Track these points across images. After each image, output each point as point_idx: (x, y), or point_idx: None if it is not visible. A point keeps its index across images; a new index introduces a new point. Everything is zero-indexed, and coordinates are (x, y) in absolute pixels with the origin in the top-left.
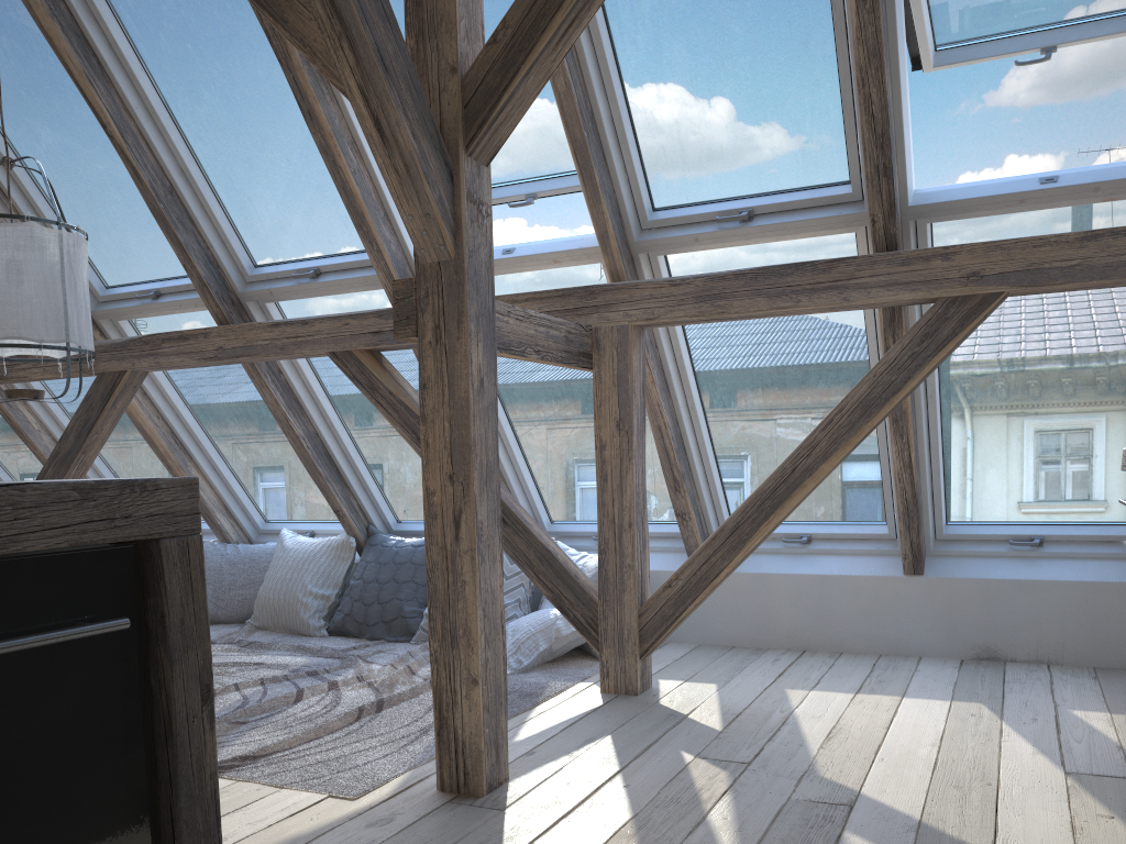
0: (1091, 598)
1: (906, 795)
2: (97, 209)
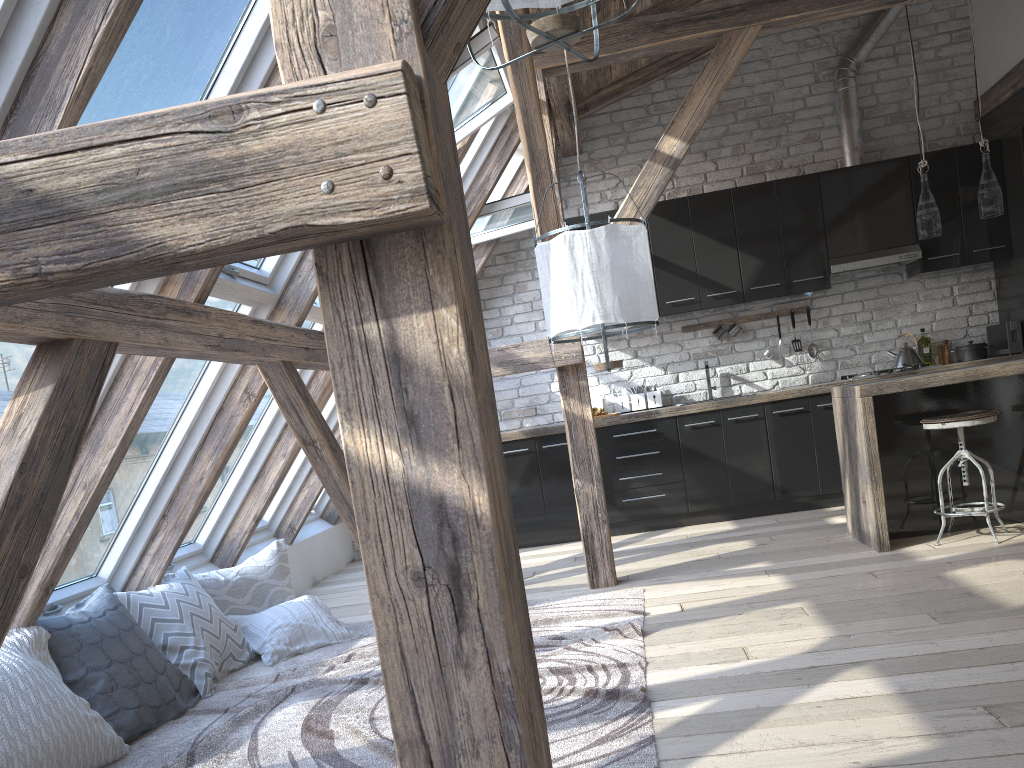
0: (325, 539)
1: (558, 556)
2: (116, 70)
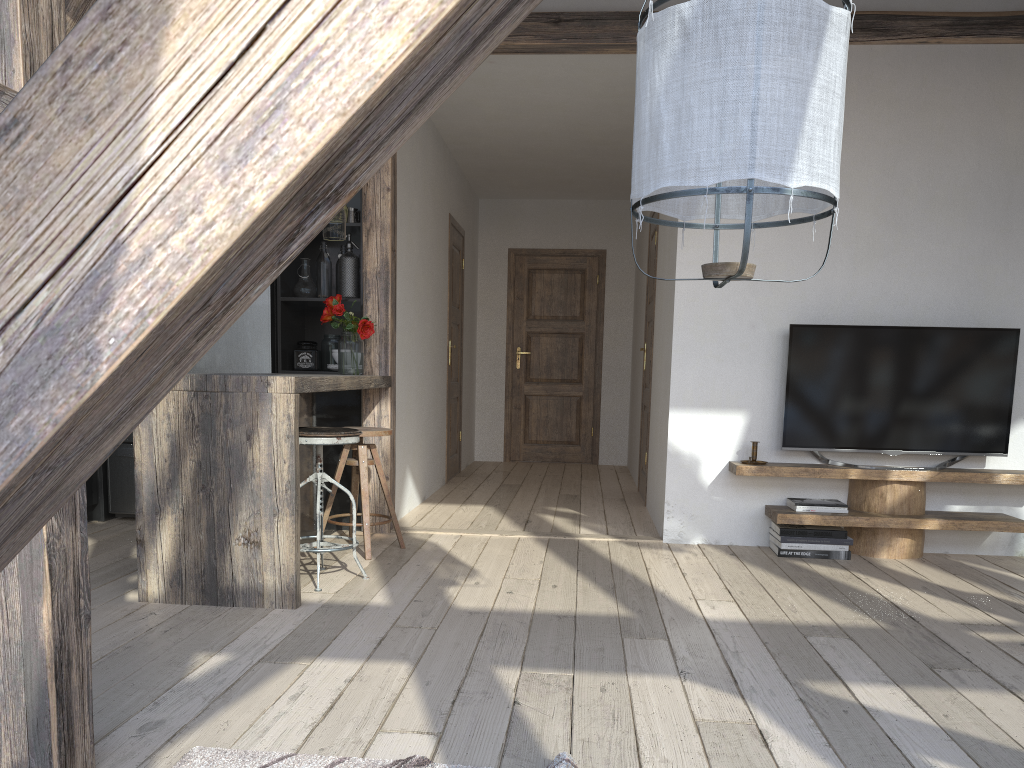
0: None
1: None
2: None
